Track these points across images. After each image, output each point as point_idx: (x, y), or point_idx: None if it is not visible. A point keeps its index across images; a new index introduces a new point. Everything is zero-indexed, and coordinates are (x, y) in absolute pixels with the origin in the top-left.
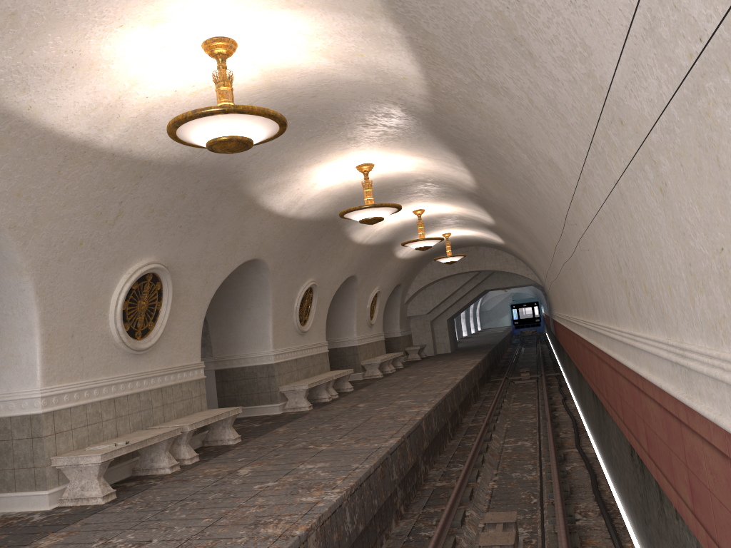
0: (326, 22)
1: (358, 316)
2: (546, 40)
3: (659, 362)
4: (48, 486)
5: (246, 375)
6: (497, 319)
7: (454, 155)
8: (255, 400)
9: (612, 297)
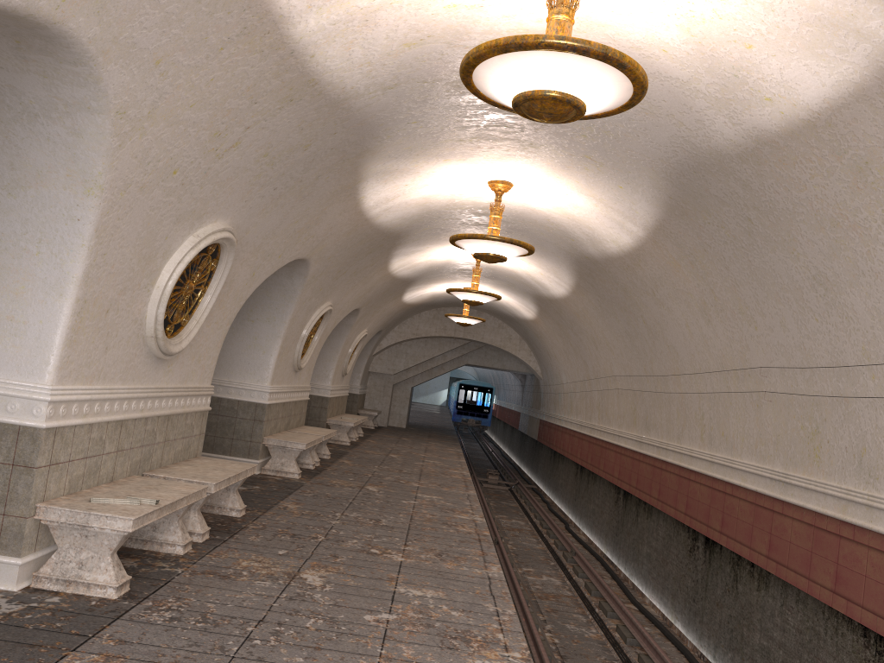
0: None
1: (339, 360)
2: None
3: None
4: (22, 551)
5: (221, 410)
6: (427, 394)
7: (654, 212)
8: (226, 448)
9: None
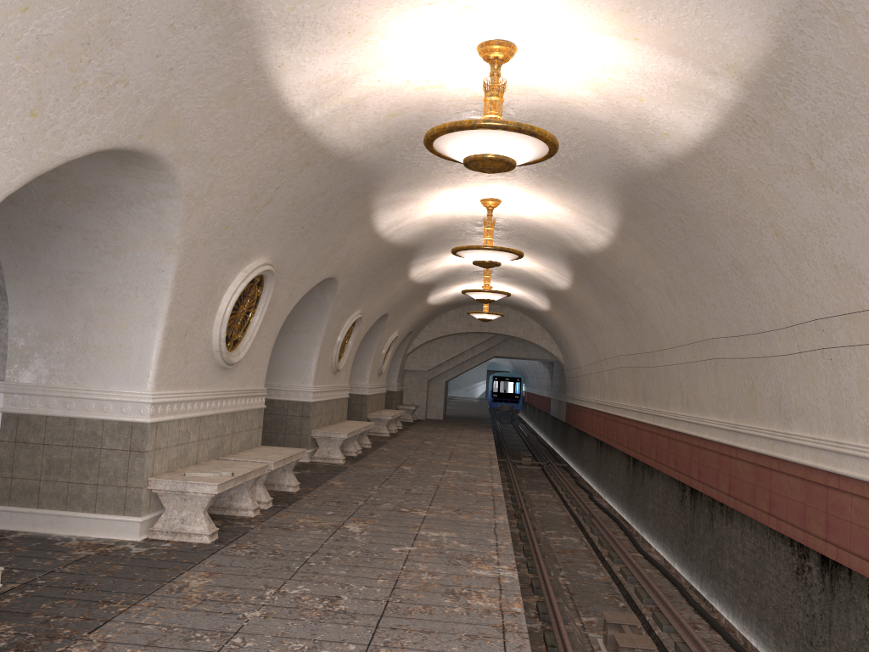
0: (643, 61)
1: (374, 361)
2: None
3: None
4: (141, 512)
5: (274, 410)
6: (466, 388)
7: (615, 216)
8: (280, 441)
9: None
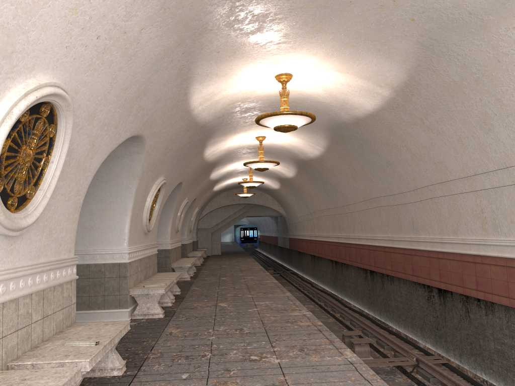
0: (349, 80)
1: (188, 224)
2: (512, 130)
3: (513, 248)
4: (128, 306)
5: None
6: (223, 236)
7: (326, 142)
8: None
9: (457, 224)
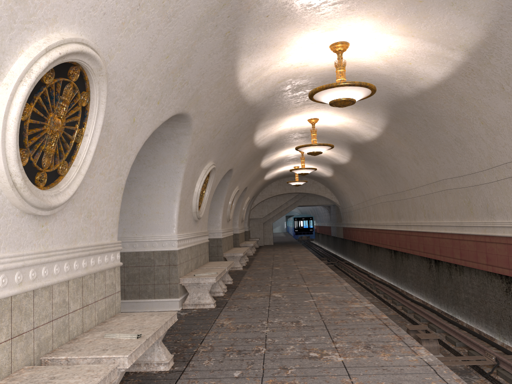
0: (414, 45)
1: (240, 214)
2: None
3: None
4: (178, 295)
5: None
6: (275, 227)
7: (384, 121)
8: None
9: None
